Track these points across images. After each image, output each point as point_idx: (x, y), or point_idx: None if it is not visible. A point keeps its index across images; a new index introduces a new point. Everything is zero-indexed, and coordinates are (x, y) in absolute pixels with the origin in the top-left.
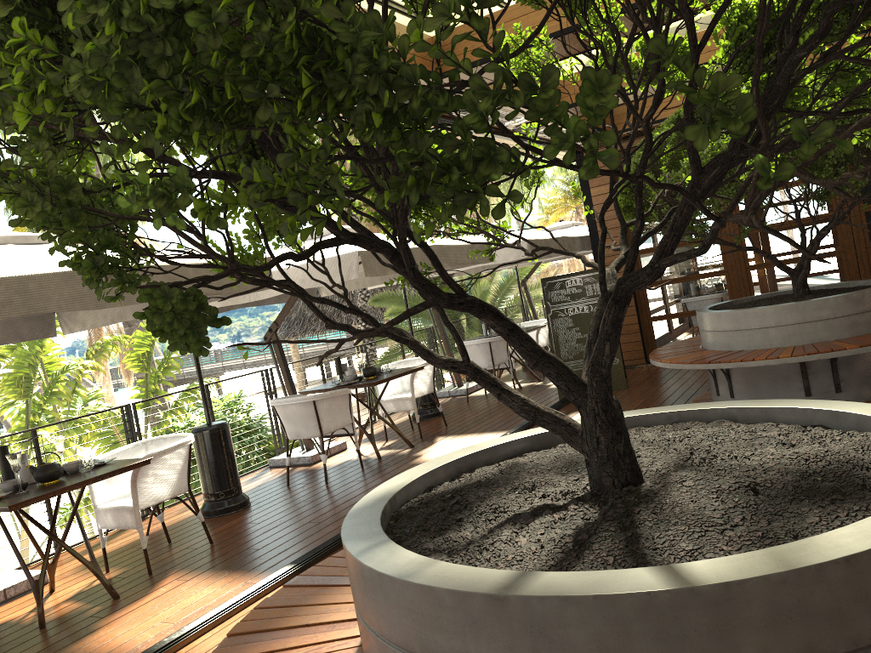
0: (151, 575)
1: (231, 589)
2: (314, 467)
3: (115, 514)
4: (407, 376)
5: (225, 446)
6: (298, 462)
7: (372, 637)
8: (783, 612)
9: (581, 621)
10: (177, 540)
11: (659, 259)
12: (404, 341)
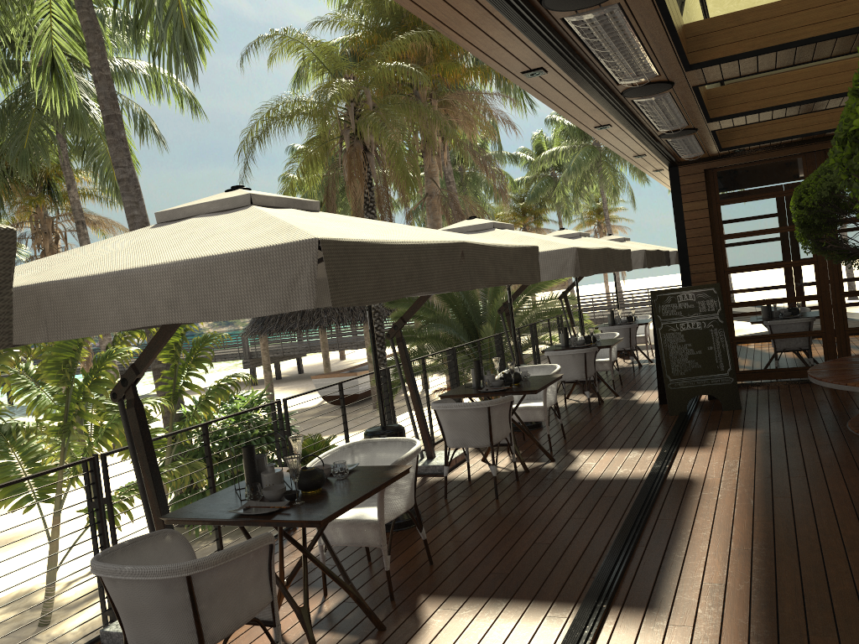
0: (395, 601)
1: (538, 624)
2: (450, 477)
3: (348, 529)
4: None
5: None
6: (425, 471)
7: None
8: None
9: None
10: (375, 557)
11: None
12: None
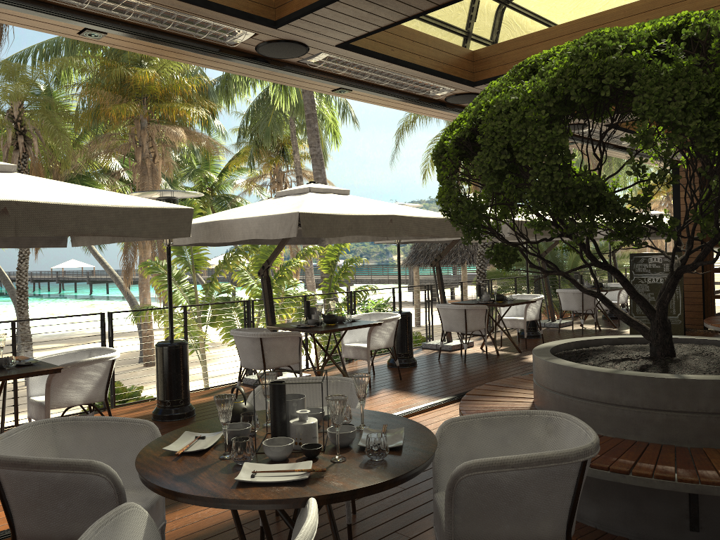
0: (371, 387)
1: (422, 401)
2: (453, 352)
3: (354, 350)
4: (521, 305)
5: (408, 327)
6: (441, 348)
7: (547, 392)
8: (717, 393)
9: (640, 385)
10: (377, 375)
11: (696, 262)
12: (569, 278)
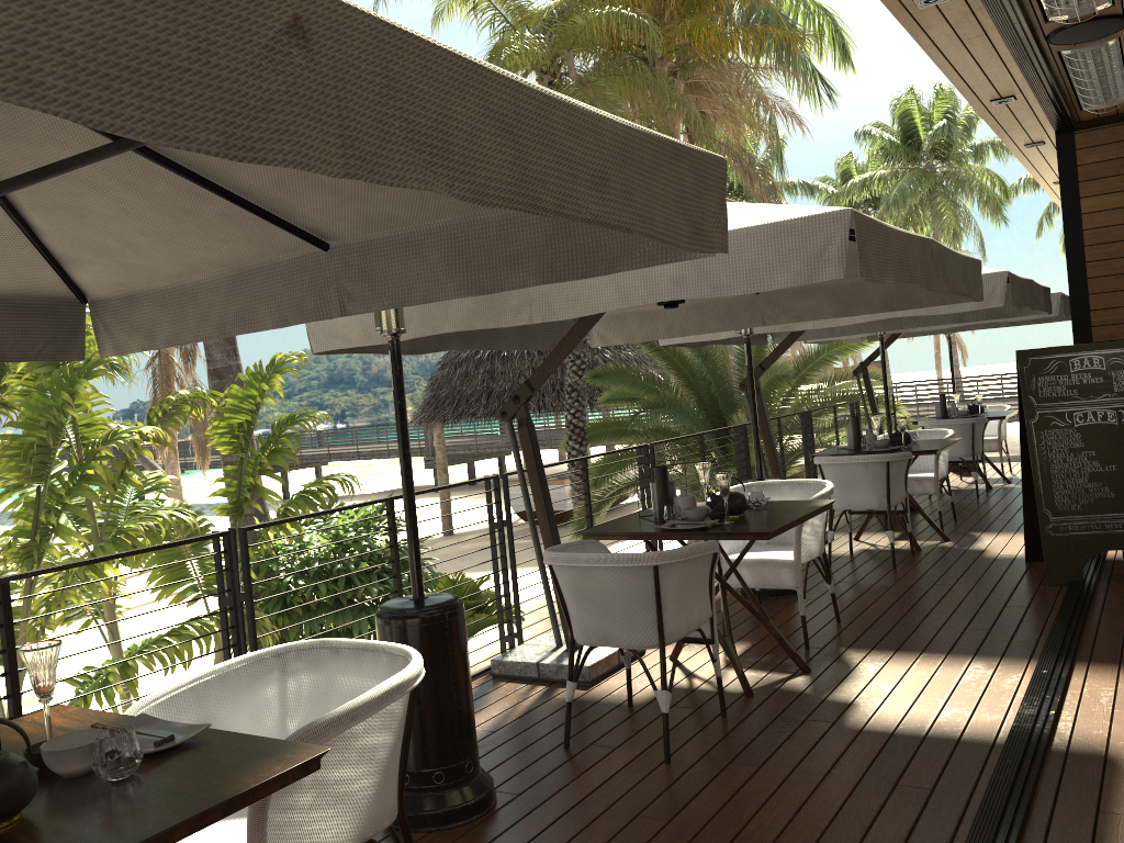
0: None
1: None
2: (598, 693)
3: None
4: None
5: (456, 660)
6: (556, 676)
7: None
8: None
9: None
10: None
11: None
12: None
